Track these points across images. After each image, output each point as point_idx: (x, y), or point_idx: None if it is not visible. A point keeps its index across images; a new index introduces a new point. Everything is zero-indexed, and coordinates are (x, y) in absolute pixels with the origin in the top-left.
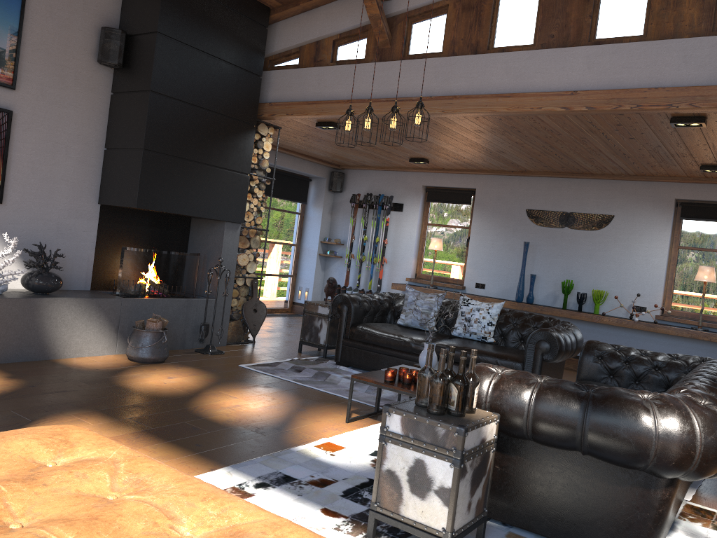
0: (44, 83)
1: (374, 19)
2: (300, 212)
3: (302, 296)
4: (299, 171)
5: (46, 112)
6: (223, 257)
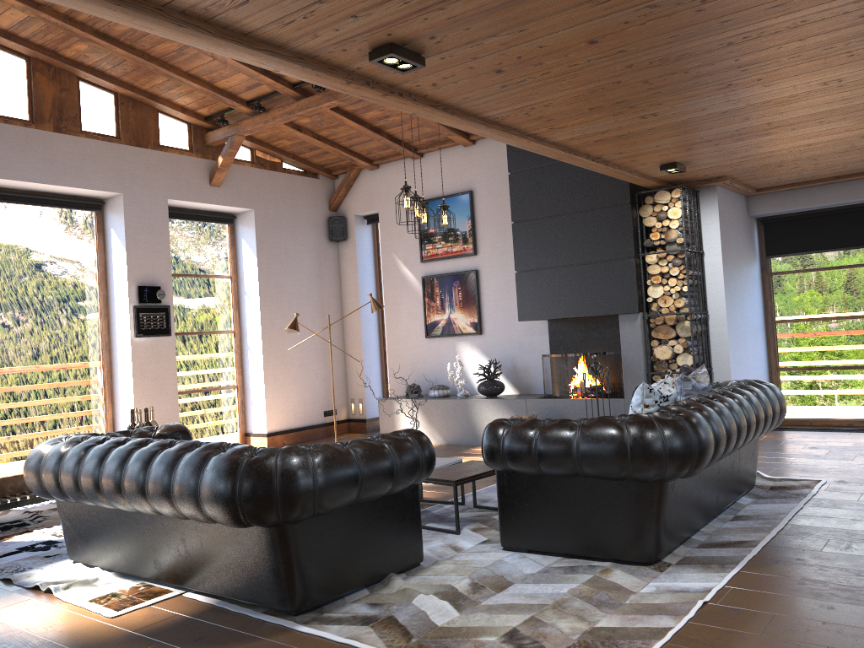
0: (493, 241)
1: None
2: None
3: None
4: None
5: (497, 261)
6: (623, 353)
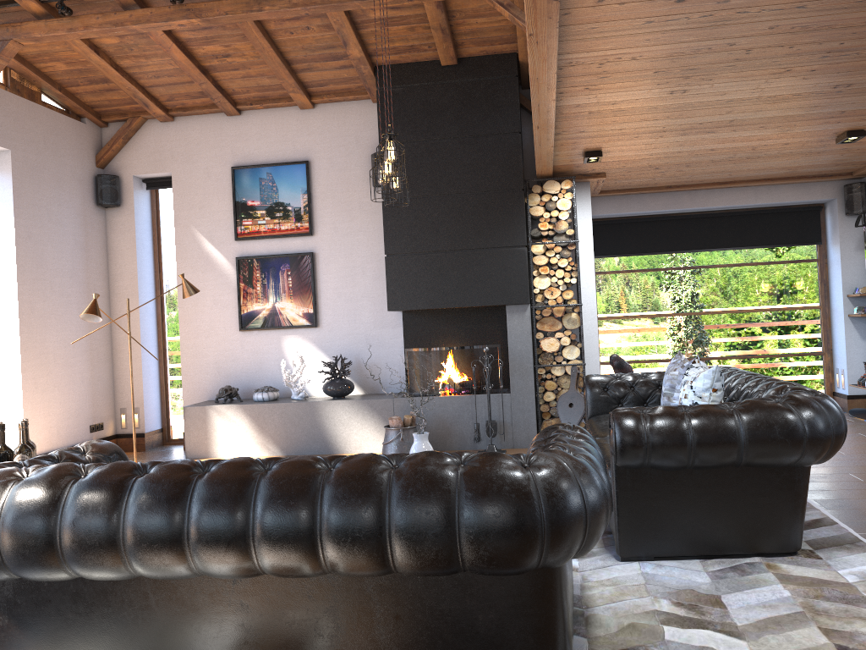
0: (335, 221)
1: (514, 21)
2: (817, 258)
3: (840, 383)
4: (772, 203)
5: (340, 244)
6: (511, 345)
